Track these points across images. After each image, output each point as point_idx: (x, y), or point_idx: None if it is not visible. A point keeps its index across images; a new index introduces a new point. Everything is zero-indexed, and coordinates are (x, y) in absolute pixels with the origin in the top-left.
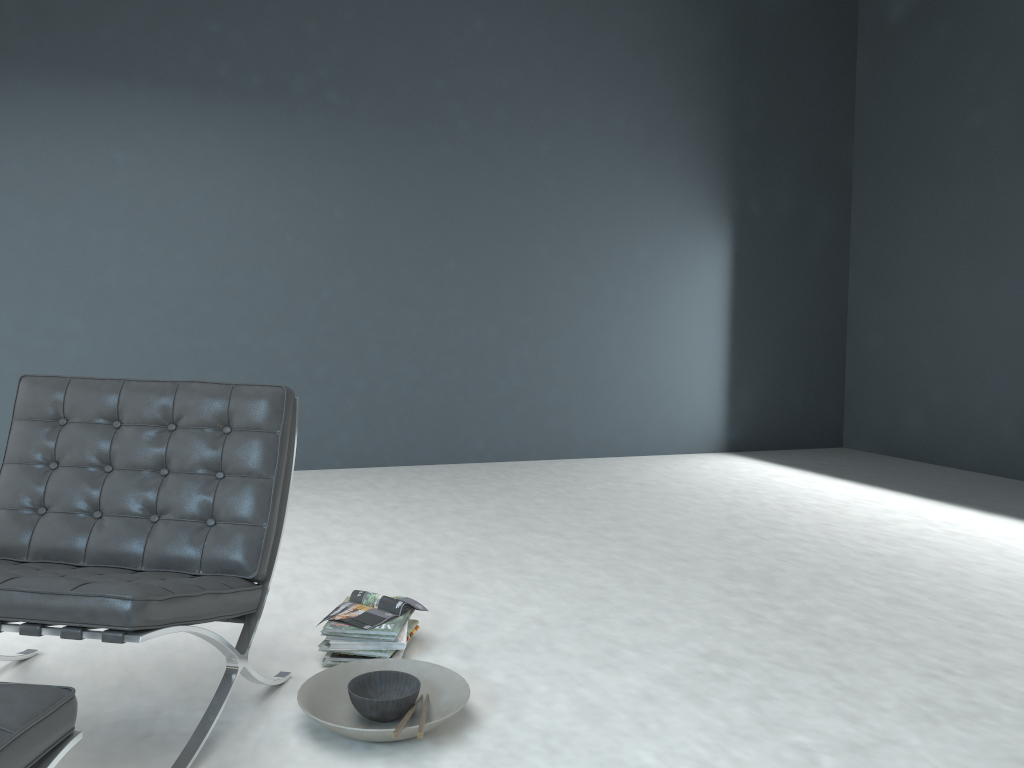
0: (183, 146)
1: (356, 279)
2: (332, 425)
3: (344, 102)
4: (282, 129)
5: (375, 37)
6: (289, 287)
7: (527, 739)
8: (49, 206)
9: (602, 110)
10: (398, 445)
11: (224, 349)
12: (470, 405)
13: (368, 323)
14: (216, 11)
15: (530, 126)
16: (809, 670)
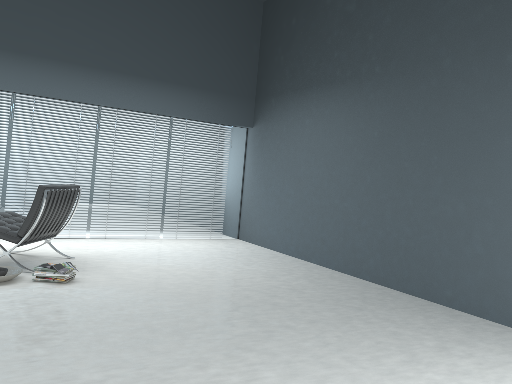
0: (324, 112)
1: (382, 170)
2: (367, 255)
3: (382, 70)
4: (356, 94)
5: (398, 27)
6: (354, 176)
7: None
8: (290, 145)
9: None
10: (397, 277)
11: (330, 206)
12: (443, 261)
13: (386, 197)
14: (337, 47)
15: (499, 44)
16: None
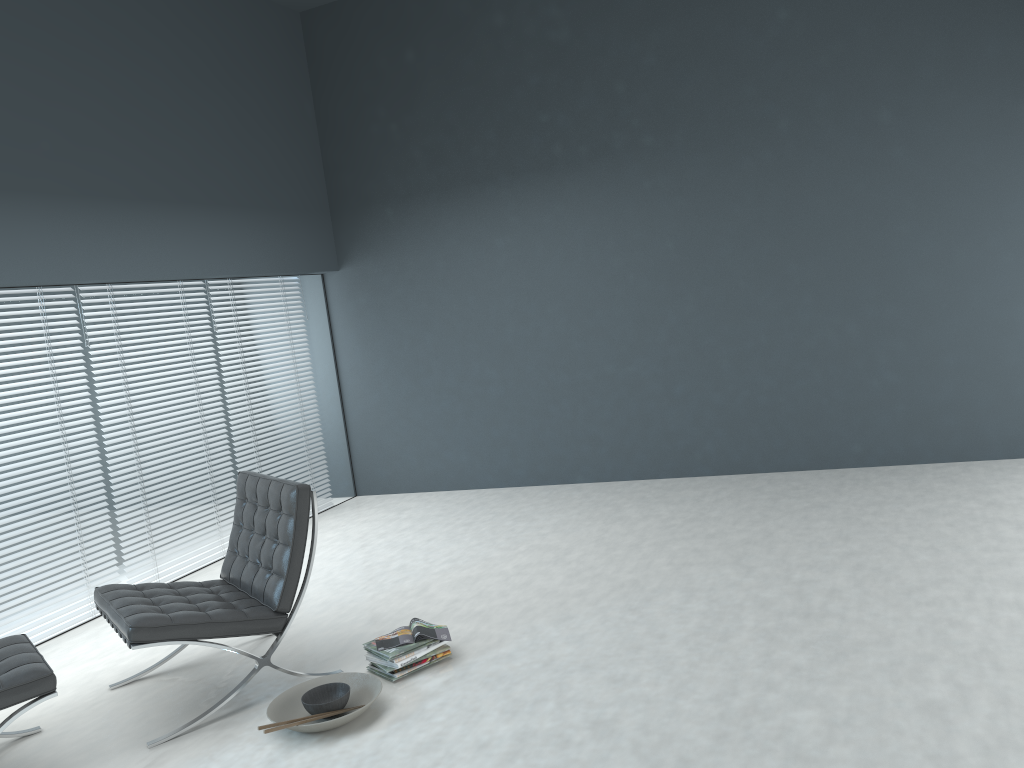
0: (538, 221)
1: (697, 301)
2: (697, 437)
3: (658, 142)
4: (610, 184)
5: (677, 71)
6: (638, 319)
7: (361, 752)
8: (462, 290)
9: (960, 46)
10: (764, 452)
11: (596, 379)
12: (838, 408)
13: (715, 340)
14: (543, 104)
15: (863, 98)
16: (648, 759)
